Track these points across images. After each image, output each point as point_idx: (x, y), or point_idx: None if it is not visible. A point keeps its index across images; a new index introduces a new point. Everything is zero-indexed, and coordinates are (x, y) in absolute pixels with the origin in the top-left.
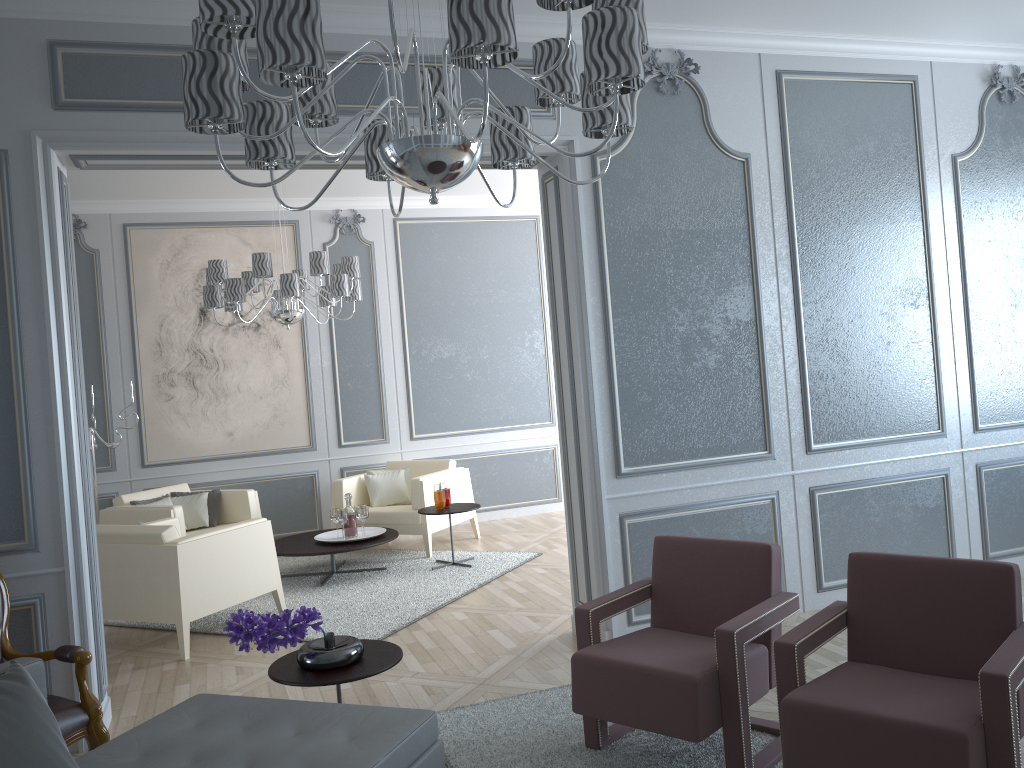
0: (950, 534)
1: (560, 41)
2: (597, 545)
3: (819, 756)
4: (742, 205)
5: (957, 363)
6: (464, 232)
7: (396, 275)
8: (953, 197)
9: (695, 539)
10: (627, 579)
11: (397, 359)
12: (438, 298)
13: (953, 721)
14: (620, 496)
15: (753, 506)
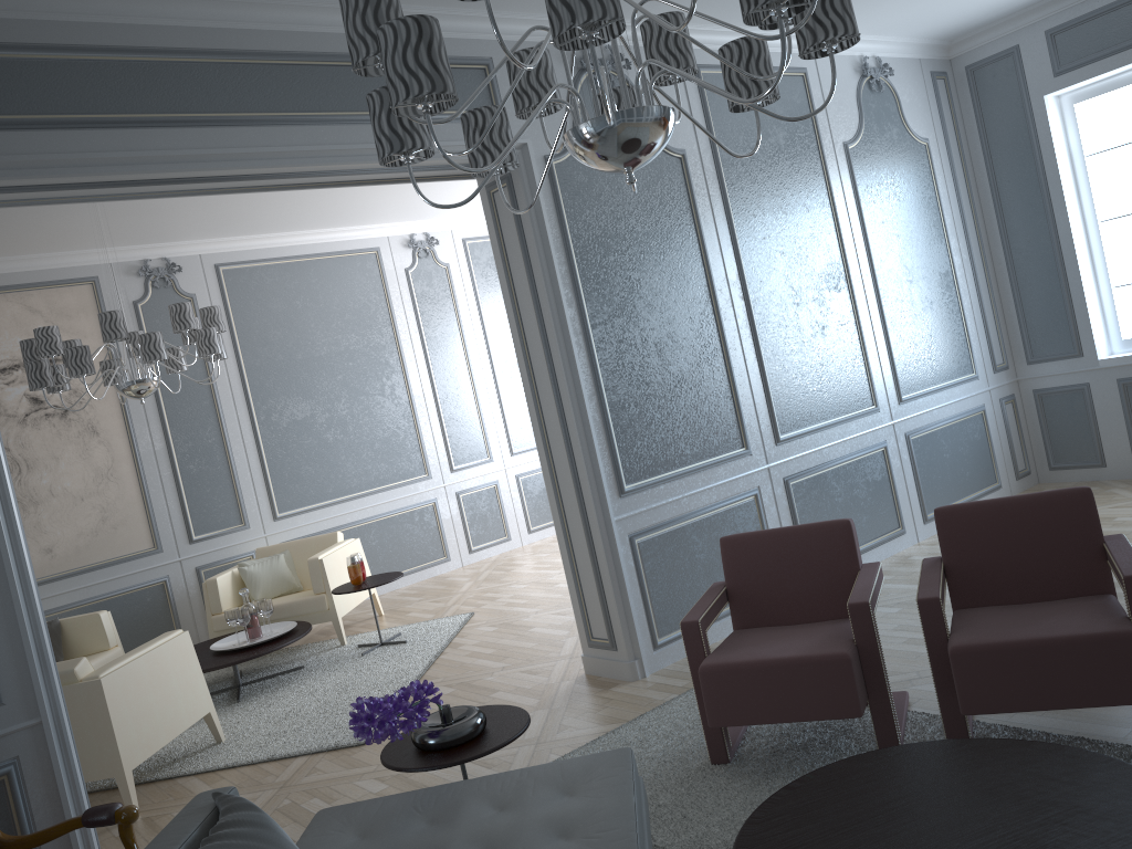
0: (896, 503)
1: (677, 15)
2: (613, 571)
3: (998, 691)
4: (686, 202)
5: (877, 340)
6: (299, 273)
7: (228, 330)
8: (850, 183)
9: (766, 531)
10: (646, 601)
11: (244, 428)
12: (281, 352)
13: (1114, 625)
14: (627, 516)
15: (741, 505)
